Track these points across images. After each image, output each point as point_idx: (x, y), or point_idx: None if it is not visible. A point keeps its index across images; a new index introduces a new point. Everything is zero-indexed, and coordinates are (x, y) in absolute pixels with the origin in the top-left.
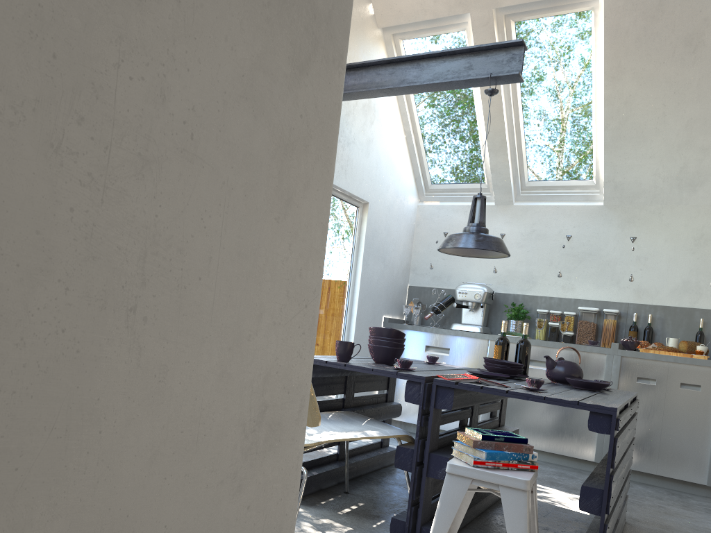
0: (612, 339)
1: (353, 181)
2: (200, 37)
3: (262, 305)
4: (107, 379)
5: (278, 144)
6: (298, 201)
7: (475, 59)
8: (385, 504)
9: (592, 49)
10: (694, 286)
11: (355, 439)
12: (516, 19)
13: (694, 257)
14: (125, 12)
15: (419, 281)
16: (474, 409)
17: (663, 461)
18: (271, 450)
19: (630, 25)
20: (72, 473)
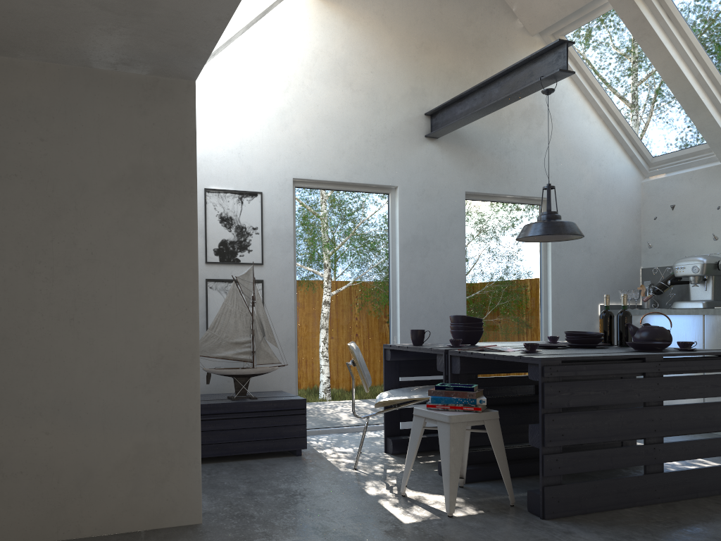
0: None
1: (520, 184)
2: (90, 217)
3: (150, 311)
4: (64, 343)
5: (147, 241)
6: (168, 262)
7: (534, 66)
8: None
9: None
10: None
11: (398, 400)
12: None
13: None
14: (52, 223)
15: (651, 262)
16: None
17: None
18: (170, 377)
19: None
20: (54, 374)
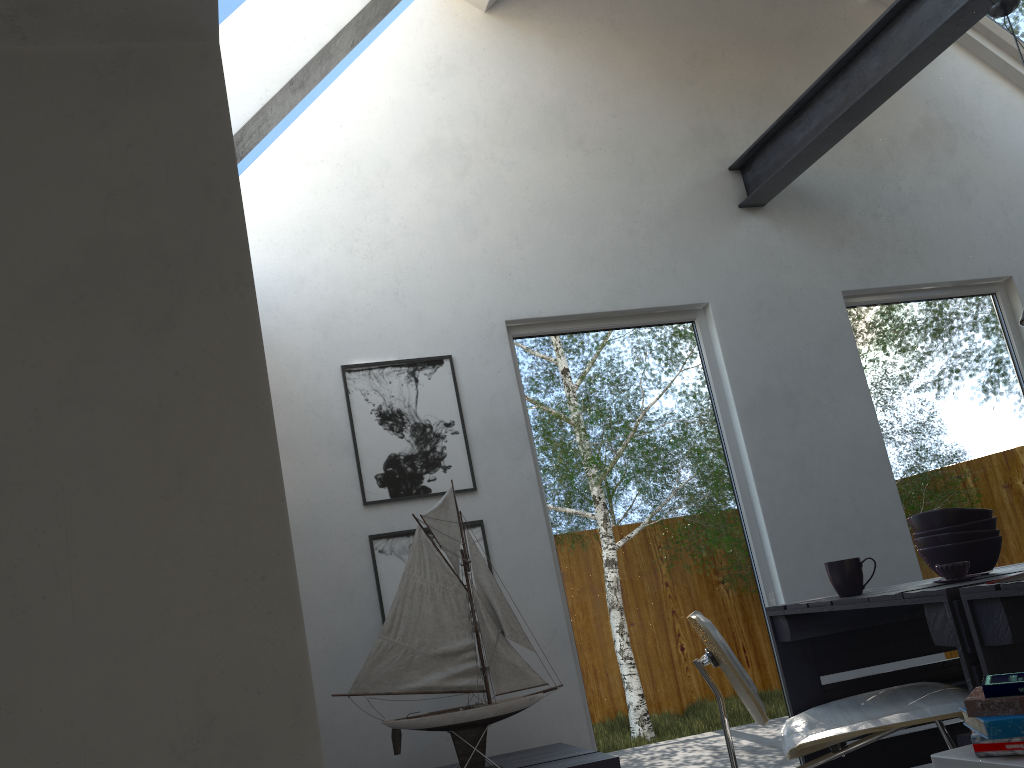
0: None
1: (945, 260)
2: None
3: (165, 598)
4: None
5: (141, 419)
6: (202, 463)
7: None
8: None
9: None
10: None
11: (851, 735)
12: None
13: None
14: None
15: None
16: None
17: None
18: None
19: None
20: None
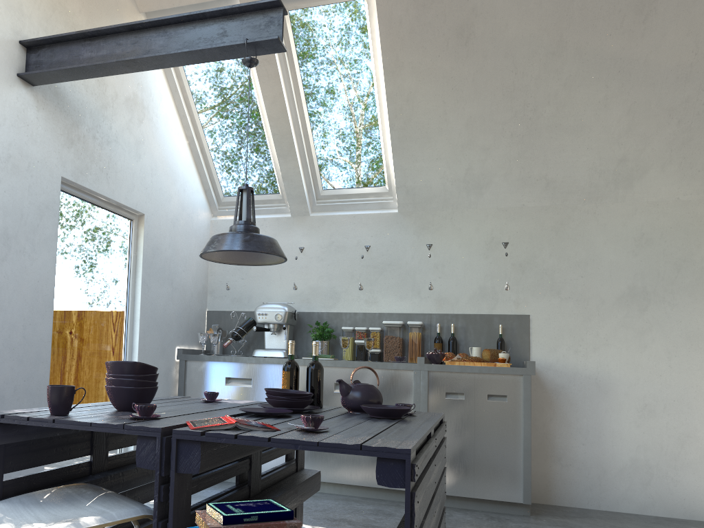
0: (418, 353)
1: (119, 187)
2: None
3: None
4: None
5: None
6: None
7: (229, 24)
8: None
9: (370, 43)
10: (490, 291)
11: None
12: (290, 7)
13: (488, 261)
14: None
15: (218, 305)
16: (253, 458)
17: (479, 482)
18: None
19: (403, 14)
20: None
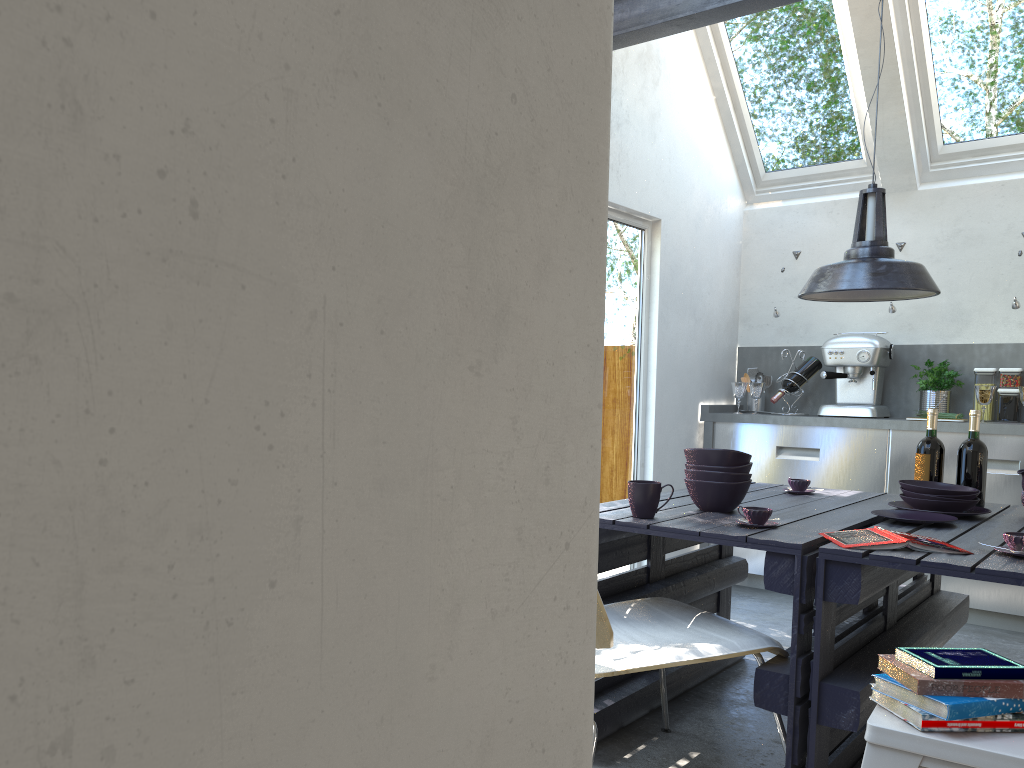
0: None
1: (631, 188)
2: None
3: (457, 584)
4: None
5: (458, 179)
6: (525, 310)
7: None
8: (736, 752)
9: None
10: None
11: (679, 664)
12: None
13: None
14: None
15: (755, 338)
16: None
17: None
18: None
19: None
20: None
